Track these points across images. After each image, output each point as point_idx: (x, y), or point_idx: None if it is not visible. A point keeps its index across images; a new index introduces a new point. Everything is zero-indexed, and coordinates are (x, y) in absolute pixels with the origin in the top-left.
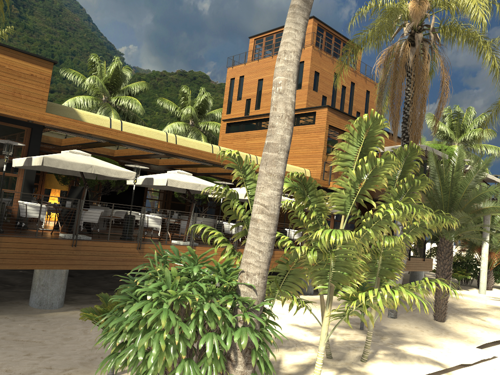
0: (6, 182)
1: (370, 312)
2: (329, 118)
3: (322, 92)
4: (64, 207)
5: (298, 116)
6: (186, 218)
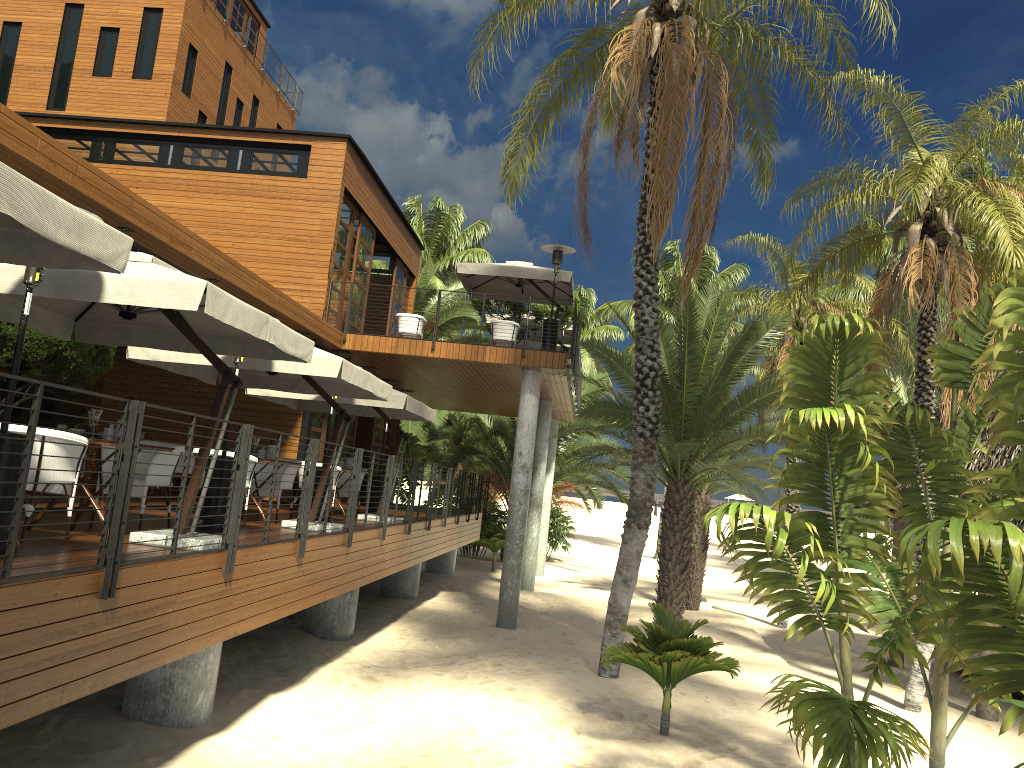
0: None
1: (936, 716)
2: (347, 170)
3: (201, 102)
4: None
5: (249, 148)
6: None
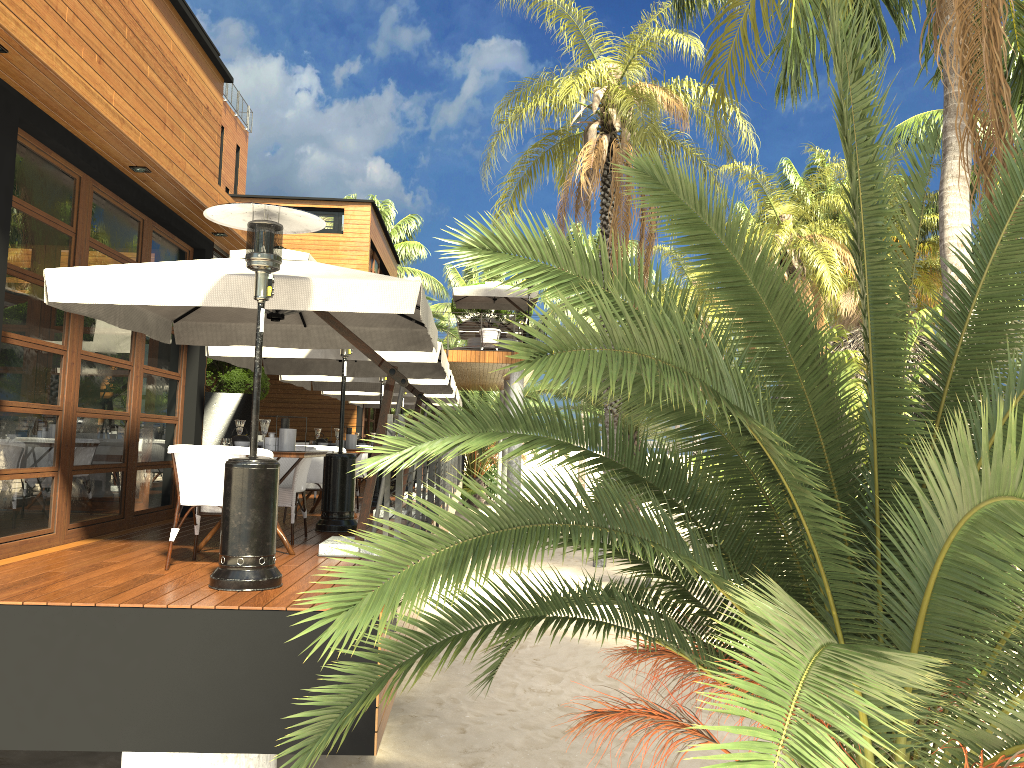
0: (168, 398)
1: None
2: (371, 225)
3: None
4: None
5: None
6: None
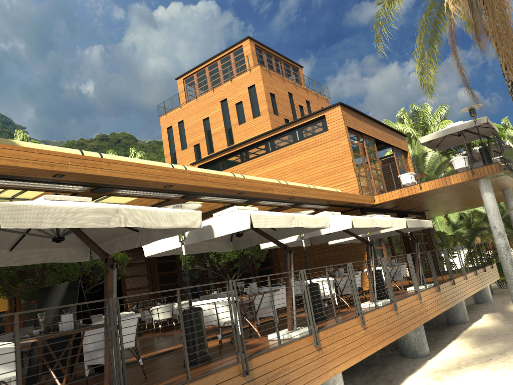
0: None
1: None
2: (345, 118)
3: (283, 114)
4: (77, 330)
5: (299, 128)
6: (214, 297)
